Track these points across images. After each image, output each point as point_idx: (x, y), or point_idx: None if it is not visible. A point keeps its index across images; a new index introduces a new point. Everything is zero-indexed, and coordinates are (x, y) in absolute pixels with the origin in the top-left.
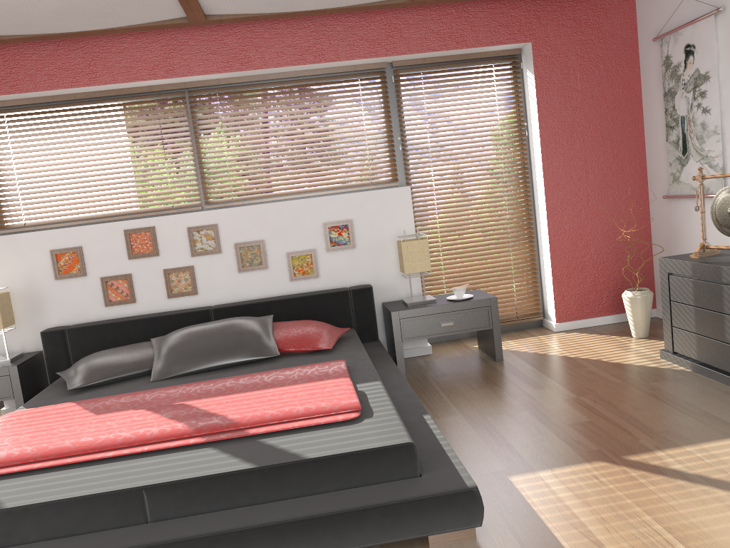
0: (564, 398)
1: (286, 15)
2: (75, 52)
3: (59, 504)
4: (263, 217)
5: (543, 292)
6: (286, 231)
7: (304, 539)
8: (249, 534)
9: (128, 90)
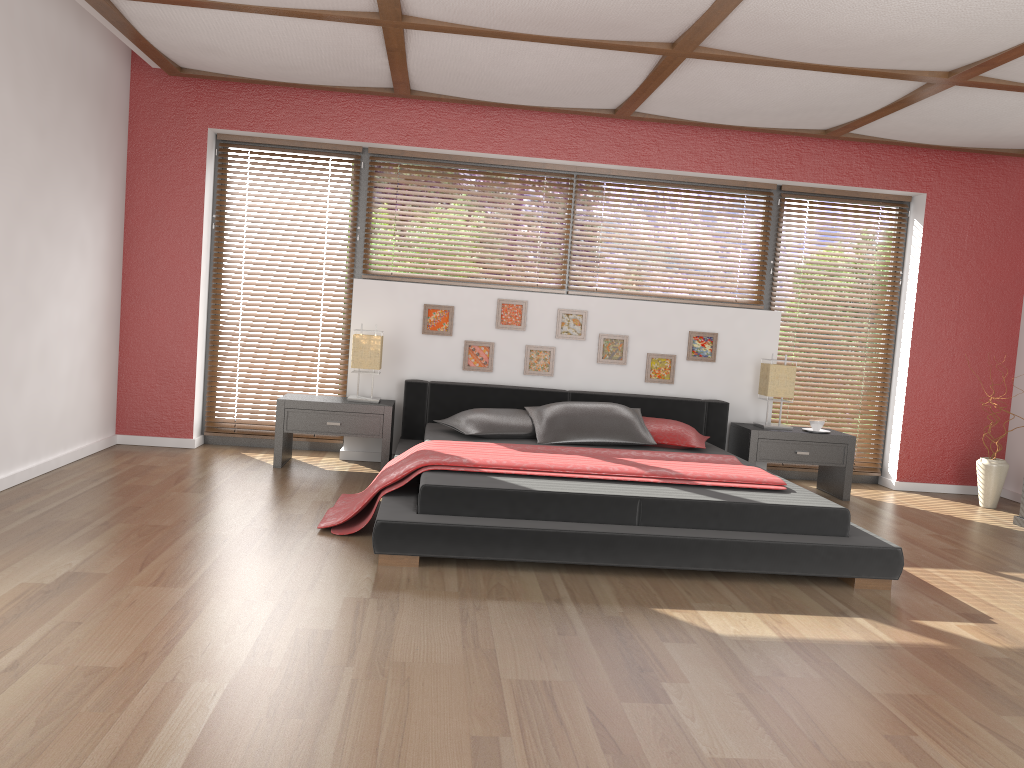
0: (926, 533)
1: (704, 124)
2: (487, 119)
3: (578, 496)
4: (632, 314)
5: (885, 448)
6: (651, 332)
7: (767, 557)
8: (728, 544)
9: (522, 164)
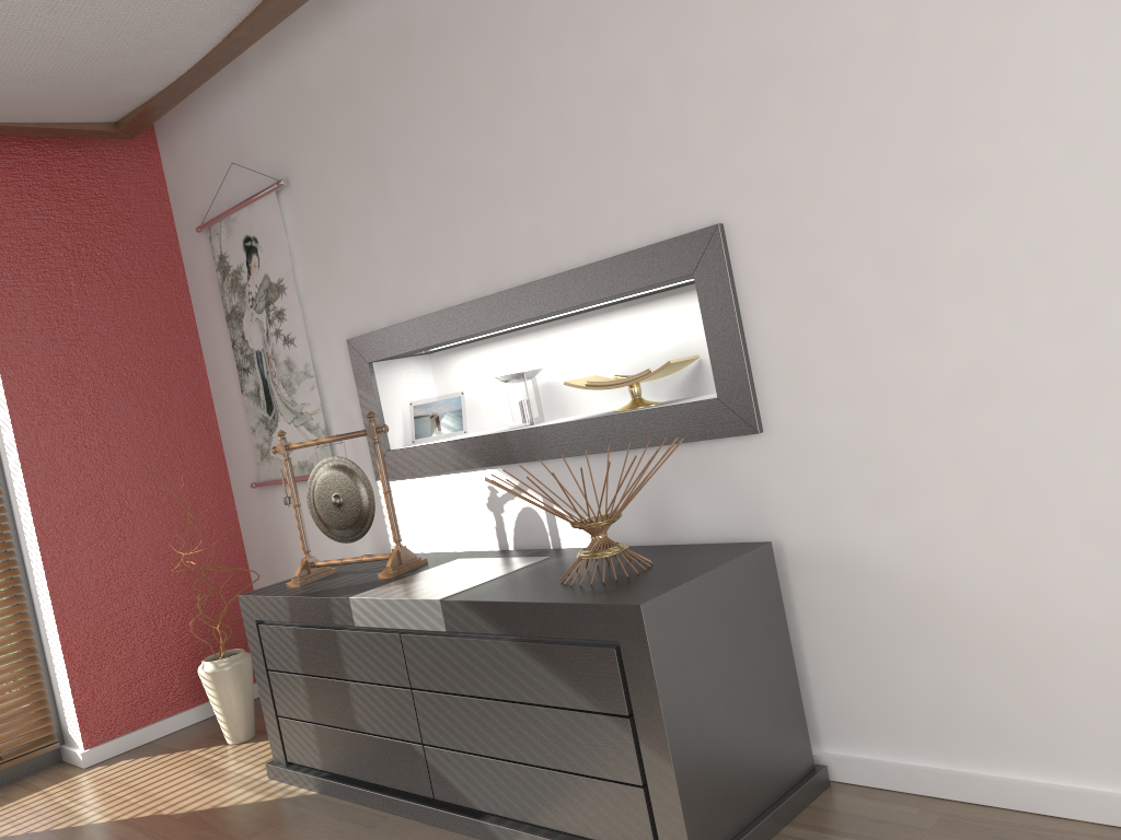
0: None
1: None
2: None
3: None
4: None
5: (55, 692)
6: None
7: None
8: None
9: None
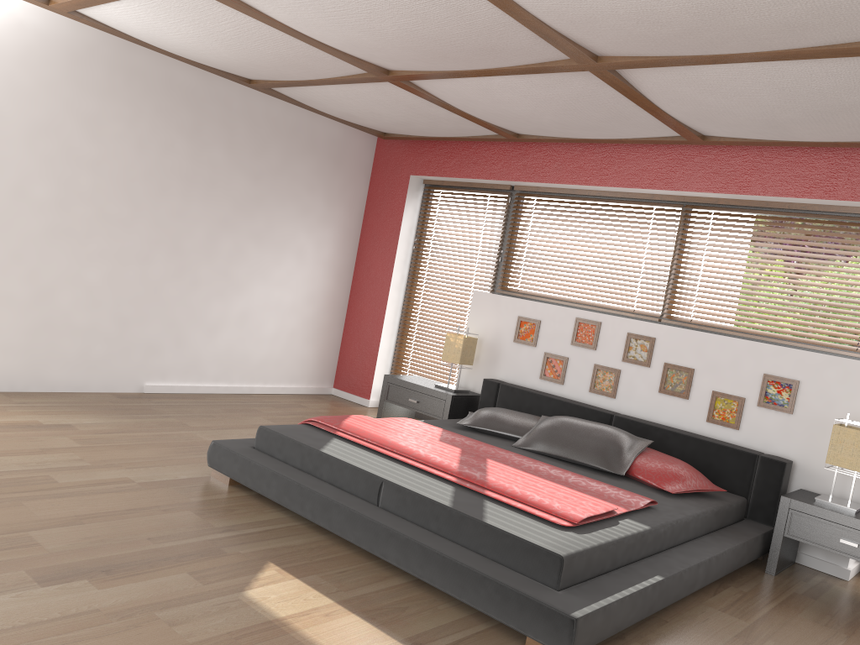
0: None
1: (791, 144)
2: (596, 155)
3: (342, 464)
4: (701, 346)
5: None
6: (720, 368)
7: (439, 571)
8: (410, 543)
9: (632, 195)
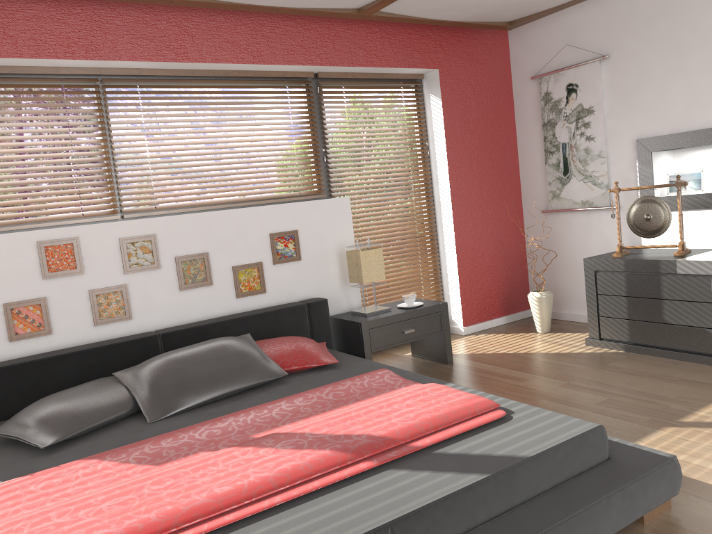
0: (558, 385)
1: (241, 7)
2: None
3: None
4: (207, 227)
5: (445, 299)
6: (231, 242)
7: None
8: None
9: (27, 70)
